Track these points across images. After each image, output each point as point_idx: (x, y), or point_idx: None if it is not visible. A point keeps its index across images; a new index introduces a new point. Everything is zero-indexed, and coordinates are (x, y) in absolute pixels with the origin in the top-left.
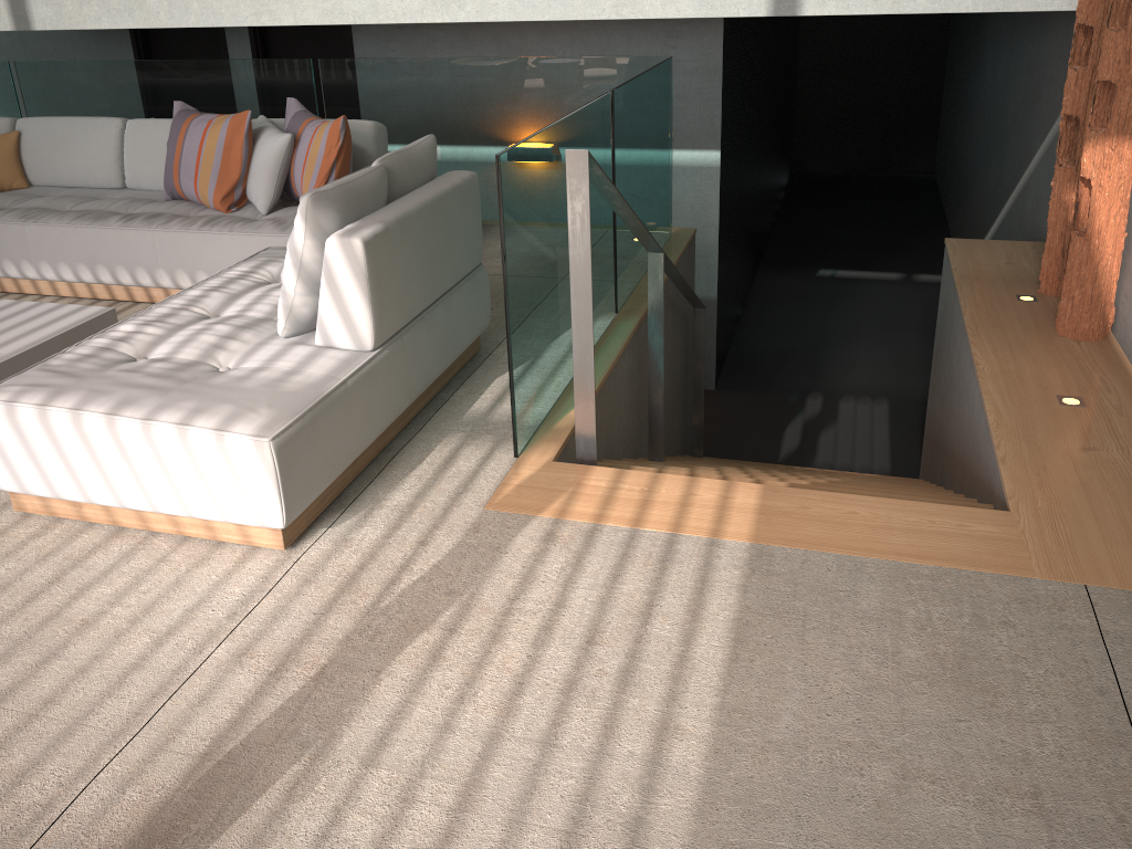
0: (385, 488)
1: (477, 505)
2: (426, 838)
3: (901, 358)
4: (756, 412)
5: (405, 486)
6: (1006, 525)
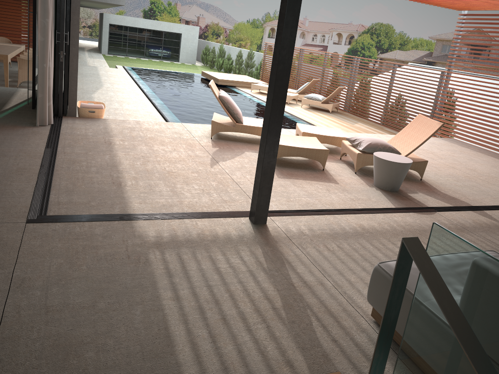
0: None
1: (344, 372)
2: (218, 262)
3: None
4: None
5: (392, 371)
6: None
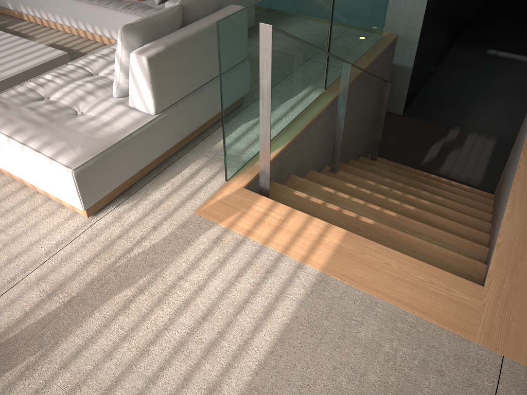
0: (153, 187)
1: (191, 209)
2: None
3: (515, 114)
4: (419, 133)
5: (163, 188)
6: (476, 297)
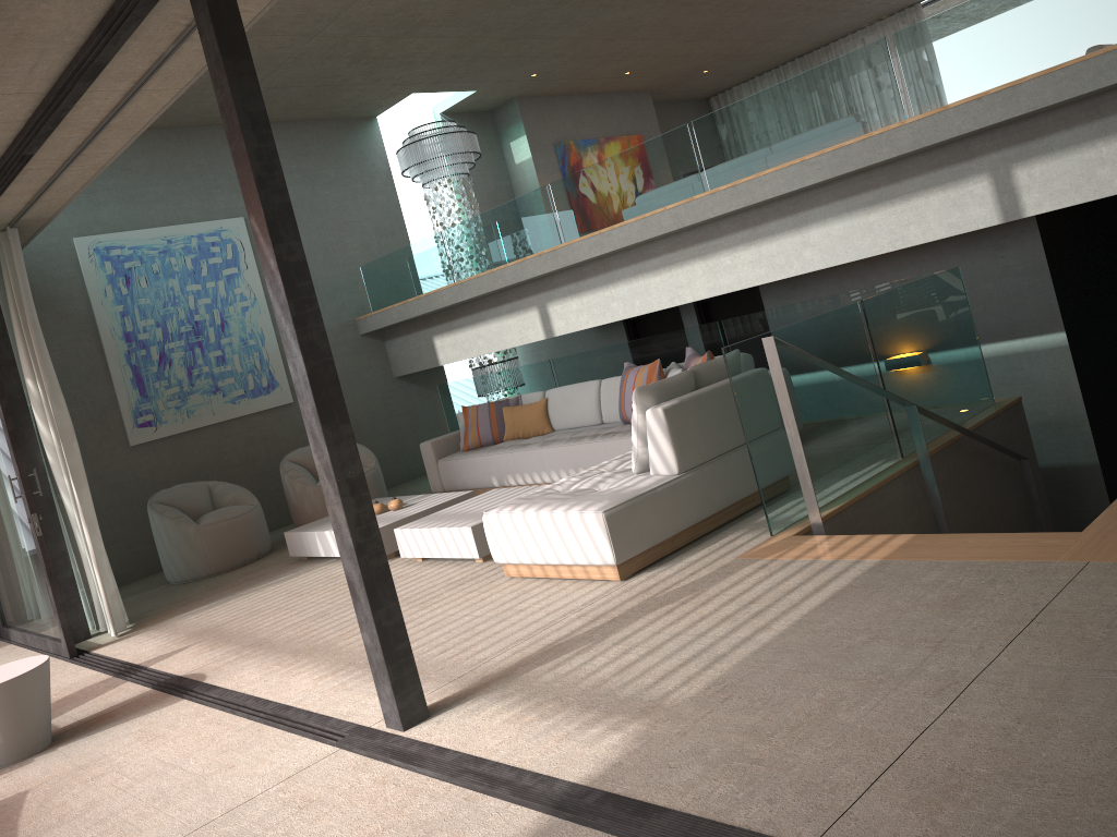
0: (688, 554)
1: (732, 557)
2: (625, 662)
3: None
4: None
5: (699, 553)
6: (1068, 538)
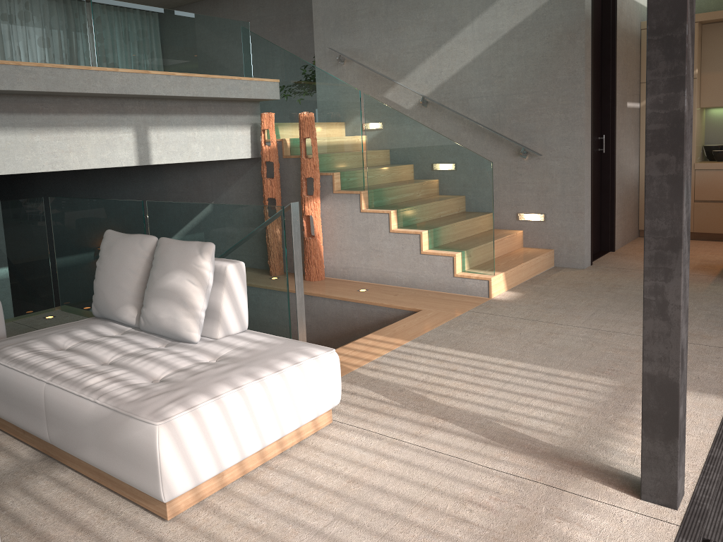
0: None
1: None
2: (547, 403)
3: None
4: None
5: None
6: (430, 311)
